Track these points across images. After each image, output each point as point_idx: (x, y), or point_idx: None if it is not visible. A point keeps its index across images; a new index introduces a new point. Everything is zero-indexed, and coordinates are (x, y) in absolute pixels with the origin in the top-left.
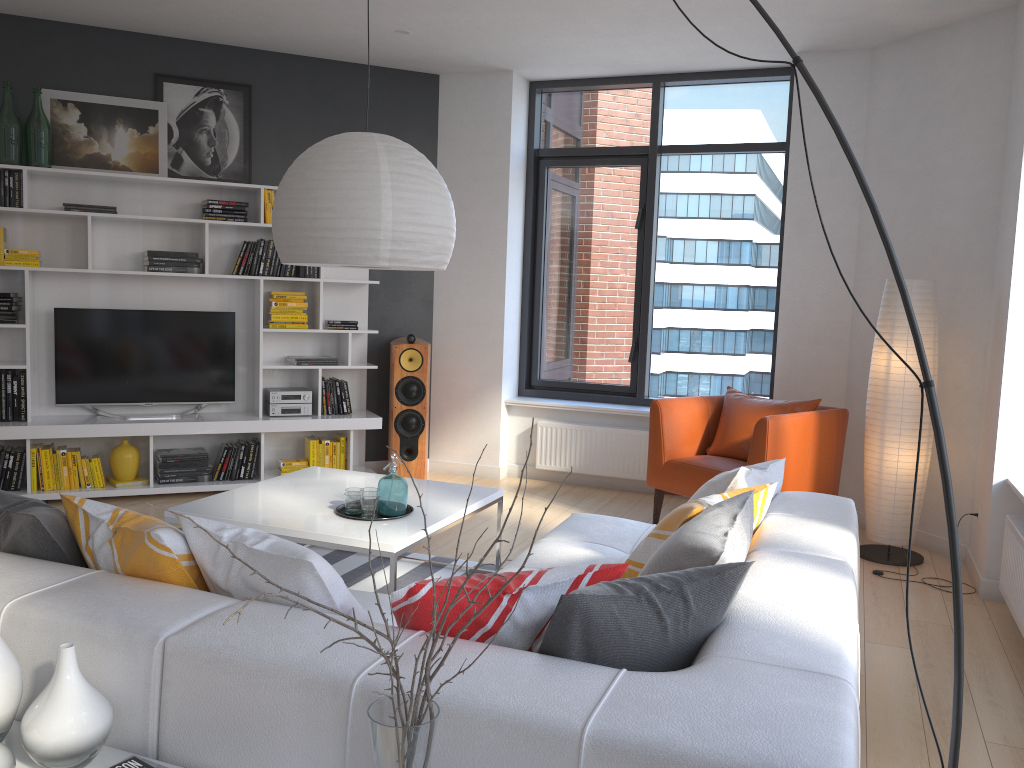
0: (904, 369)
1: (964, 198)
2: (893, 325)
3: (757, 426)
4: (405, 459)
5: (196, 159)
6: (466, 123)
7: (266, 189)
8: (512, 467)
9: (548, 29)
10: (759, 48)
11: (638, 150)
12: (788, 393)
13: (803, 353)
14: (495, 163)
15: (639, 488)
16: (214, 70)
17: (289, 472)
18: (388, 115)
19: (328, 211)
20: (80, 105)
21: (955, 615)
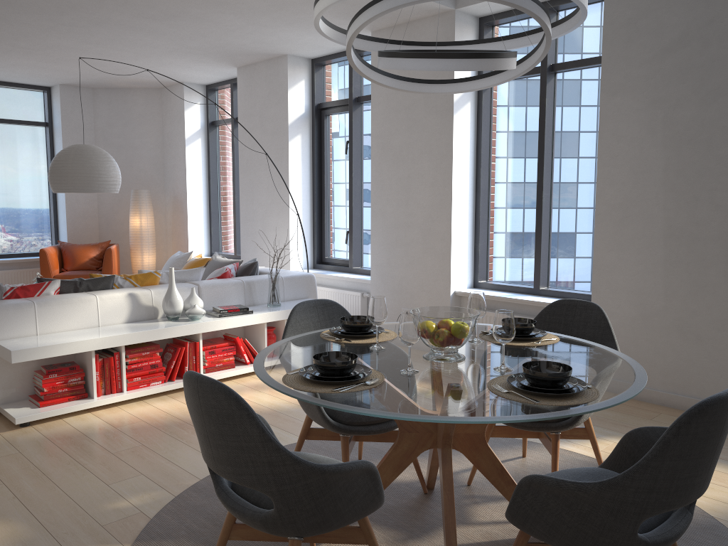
0: (147, 224)
1: (148, 158)
2: (141, 207)
3: (107, 252)
4: None
5: None
6: None
7: None
8: None
9: None
10: (47, 80)
11: None
12: (74, 242)
13: (79, 223)
14: None
15: None
16: None
17: None
18: None
19: (104, 175)
20: None
21: (306, 252)
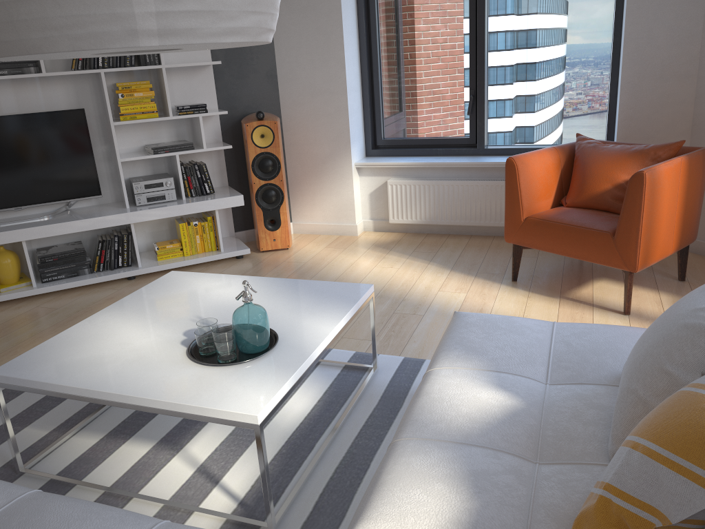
0: None
1: None
2: None
3: (632, 181)
4: (270, 230)
5: None
6: None
7: None
8: (367, 223)
9: None
10: None
11: None
12: (632, 133)
13: (648, 91)
14: None
15: (485, 232)
16: None
17: (164, 255)
18: None
19: None
20: None
21: None
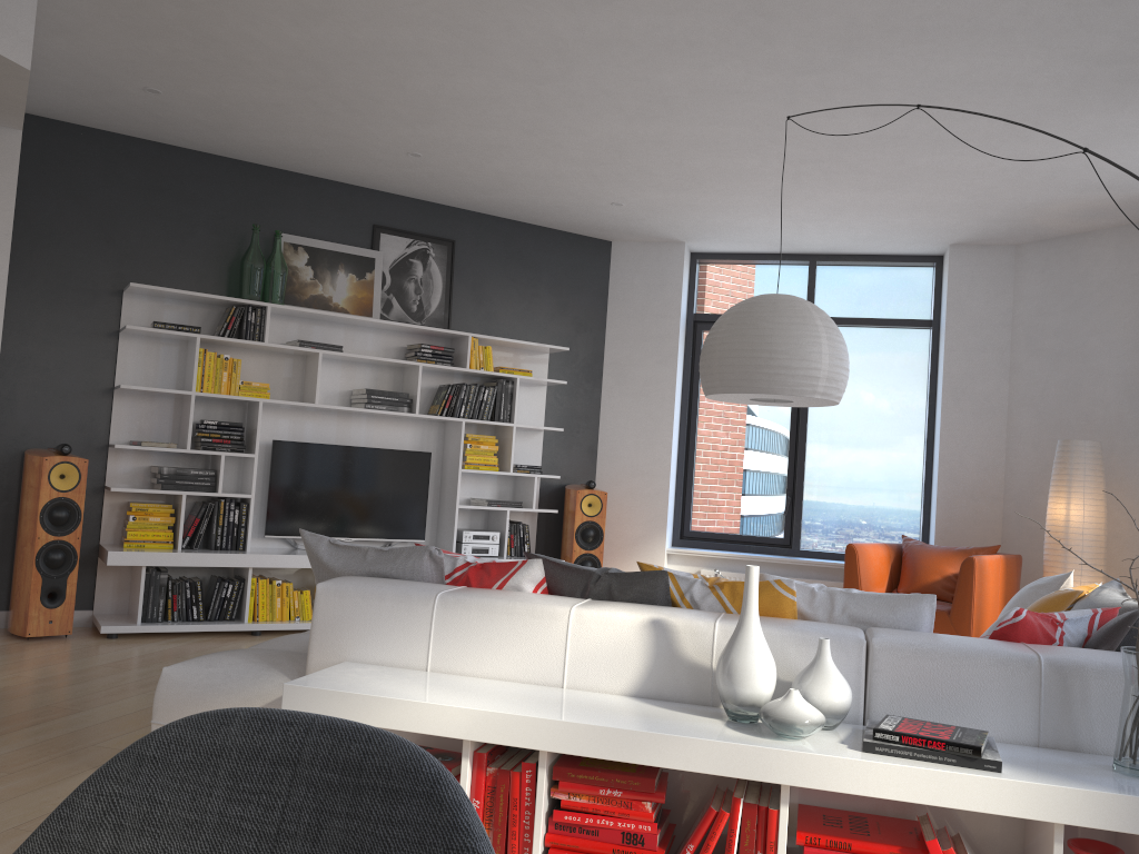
0: (1082, 517)
1: (1114, 374)
2: (1070, 479)
3: (964, 564)
4: None
5: (404, 305)
6: (637, 286)
7: (472, 337)
8: None
9: (751, 211)
10: (921, 238)
11: None
12: (948, 544)
13: (961, 507)
14: (665, 324)
15: None
16: (424, 225)
17: None
18: (567, 275)
19: (782, 353)
20: (309, 249)
21: None
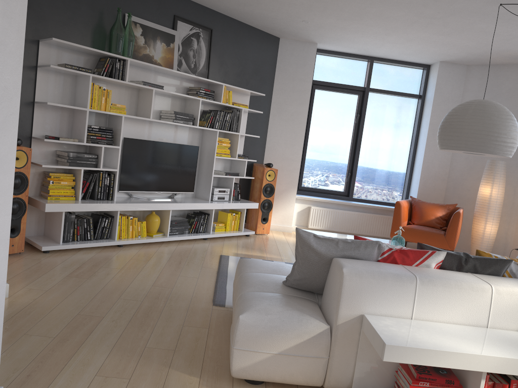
0: (497, 194)
1: None
2: (494, 177)
3: (455, 215)
4: (263, 223)
5: (187, 64)
6: (291, 64)
7: (224, 85)
8: (293, 227)
9: (369, 35)
10: (430, 57)
11: (359, 88)
12: (422, 199)
13: (429, 183)
14: (304, 85)
15: None
16: (198, 18)
17: (218, 229)
18: (260, 54)
19: (503, 134)
20: (142, 26)
21: None
